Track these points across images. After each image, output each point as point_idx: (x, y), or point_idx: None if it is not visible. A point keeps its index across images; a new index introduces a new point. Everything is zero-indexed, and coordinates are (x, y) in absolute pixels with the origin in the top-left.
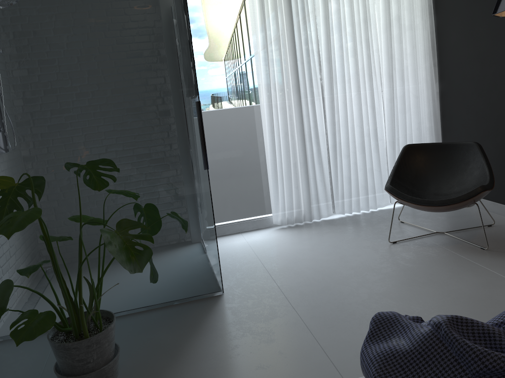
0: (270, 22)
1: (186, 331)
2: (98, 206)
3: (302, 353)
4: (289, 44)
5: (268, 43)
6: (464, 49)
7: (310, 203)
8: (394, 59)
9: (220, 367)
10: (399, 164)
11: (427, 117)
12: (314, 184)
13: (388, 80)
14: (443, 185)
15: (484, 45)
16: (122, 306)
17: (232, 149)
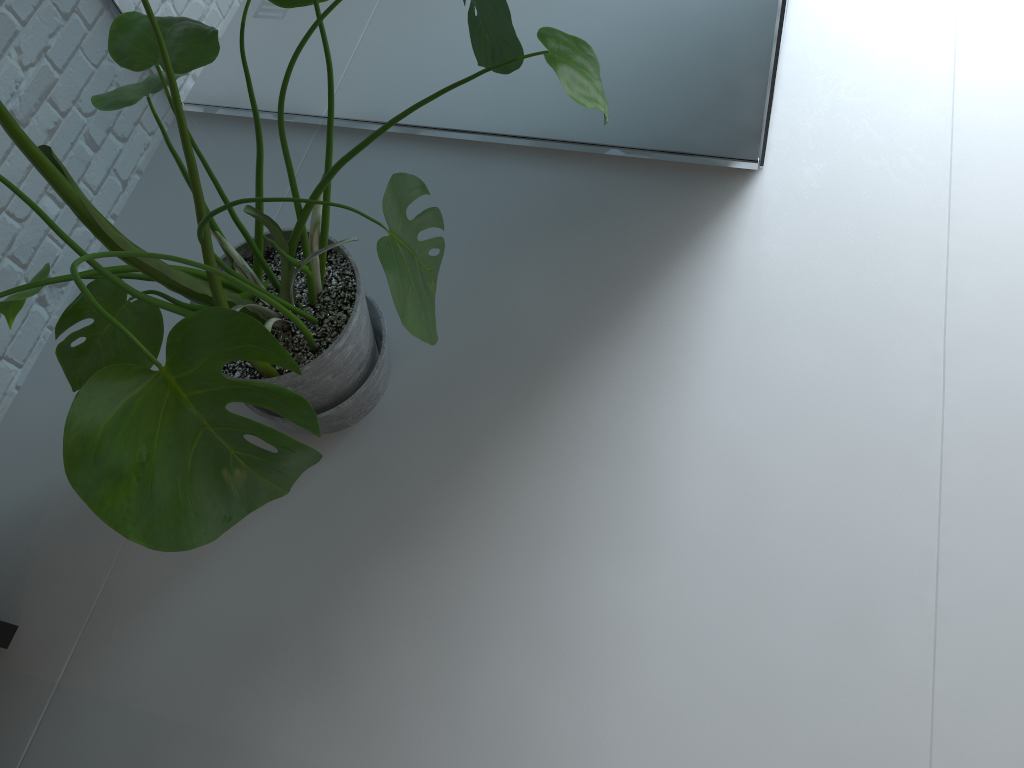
0: None
1: (591, 305)
2: None
3: (862, 598)
4: None
5: None
6: None
7: None
8: None
9: (617, 514)
10: None
11: None
12: None
13: None
14: None
15: None
16: (464, 122)
17: None
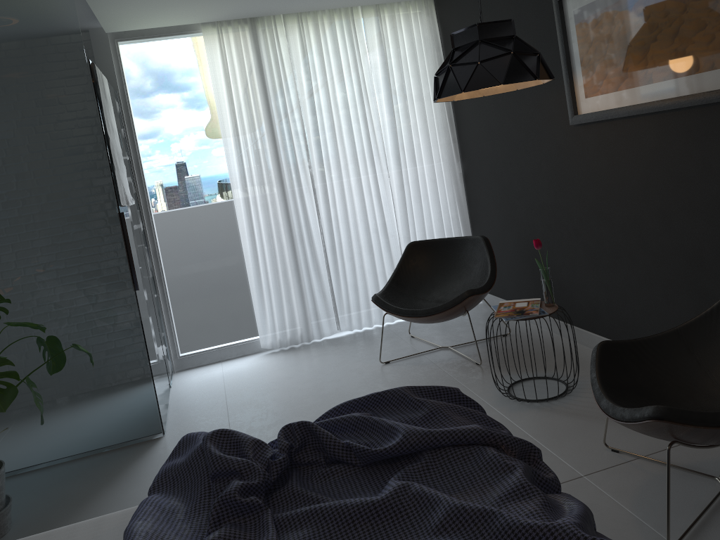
0: (242, 102)
1: (102, 480)
2: (4, 341)
3: None
4: (267, 127)
5: (240, 127)
6: (477, 123)
7: (307, 319)
8: (401, 137)
9: None
10: (400, 267)
11: (451, 204)
12: (311, 296)
13: (396, 163)
14: (449, 290)
15: (491, 119)
16: (39, 457)
17: (205, 259)
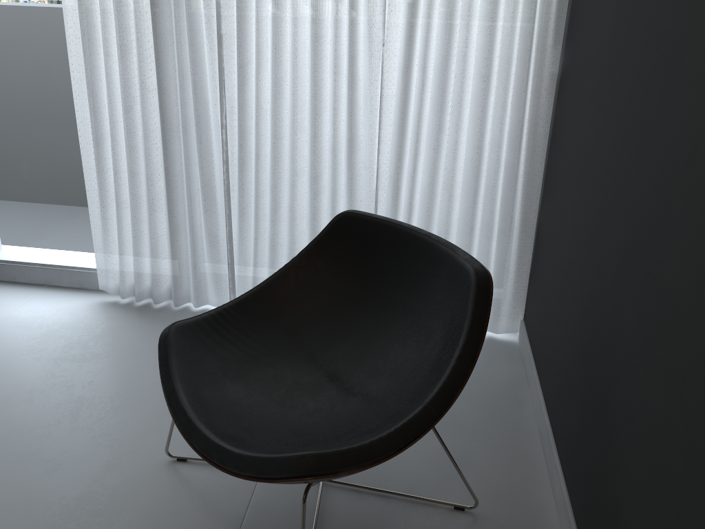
0: None
1: None
2: None
3: None
4: None
5: None
6: None
7: (178, 269)
8: None
9: None
10: (302, 259)
11: (511, 137)
12: (189, 234)
13: (406, 17)
14: (370, 356)
15: None
16: None
17: (32, 116)
